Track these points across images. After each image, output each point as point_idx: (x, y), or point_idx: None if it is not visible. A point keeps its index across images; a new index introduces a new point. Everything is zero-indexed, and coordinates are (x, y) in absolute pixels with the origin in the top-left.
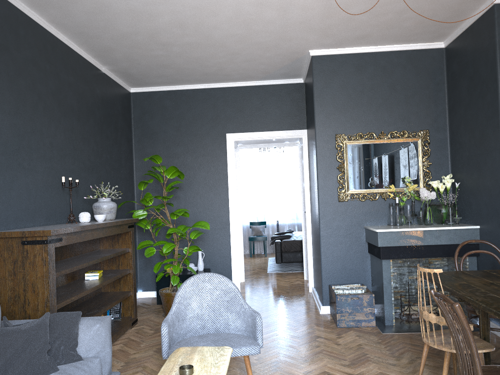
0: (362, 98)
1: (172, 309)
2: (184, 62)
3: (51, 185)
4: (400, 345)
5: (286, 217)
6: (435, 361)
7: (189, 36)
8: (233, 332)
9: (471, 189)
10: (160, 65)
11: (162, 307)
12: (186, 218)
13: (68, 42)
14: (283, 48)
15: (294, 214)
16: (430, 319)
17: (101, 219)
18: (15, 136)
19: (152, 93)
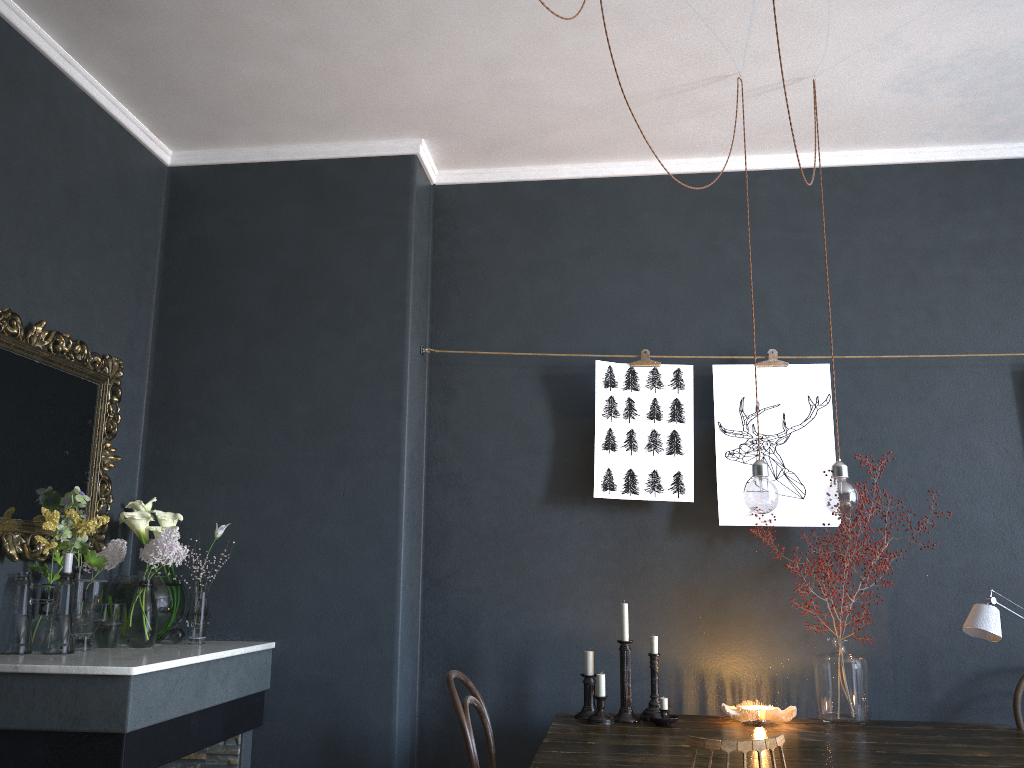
0: (4, 184)
1: None
2: None
3: None
4: None
5: None
6: None
7: None
8: None
9: (248, 544)
10: None
11: None
12: None
13: None
14: None
15: None
16: None
17: None
18: None
19: None
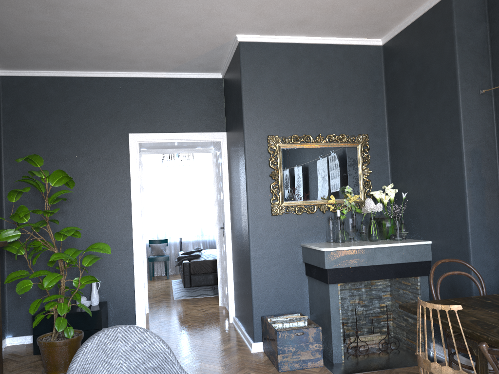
0: (297, 95)
1: None
2: (76, 36)
3: None
4: None
5: (190, 233)
6: None
7: None
8: None
9: (419, 200)
10: (42, 38)
11: (41, 358)
12: (76, 238)
13: None
14: (207, 27)
15: (199, 230)
16: (444, 373)
17: None
18: None
19: (29, 79)
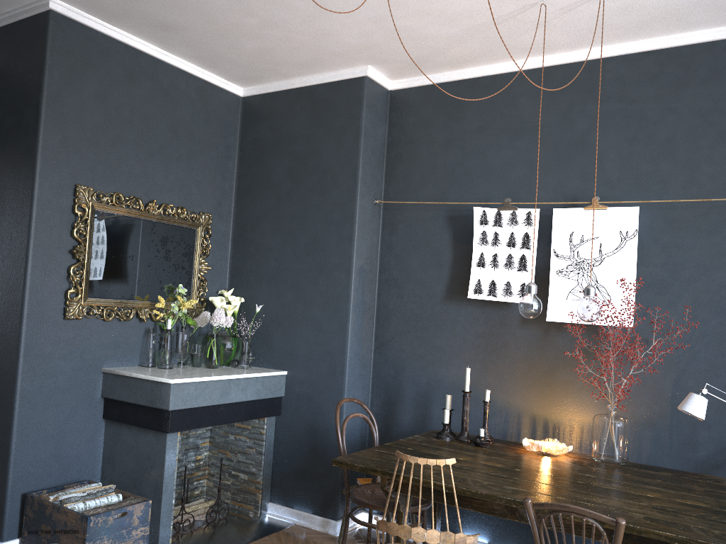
0: (129, 131)
1: None
2: None
3: None
4: None
5: None
6: None
7: None
8: None
9: (276, 316)
10: None
11: None
12: None
13: None
14: None
15: None
16: (429, 538)
17: None
18: None
19: None
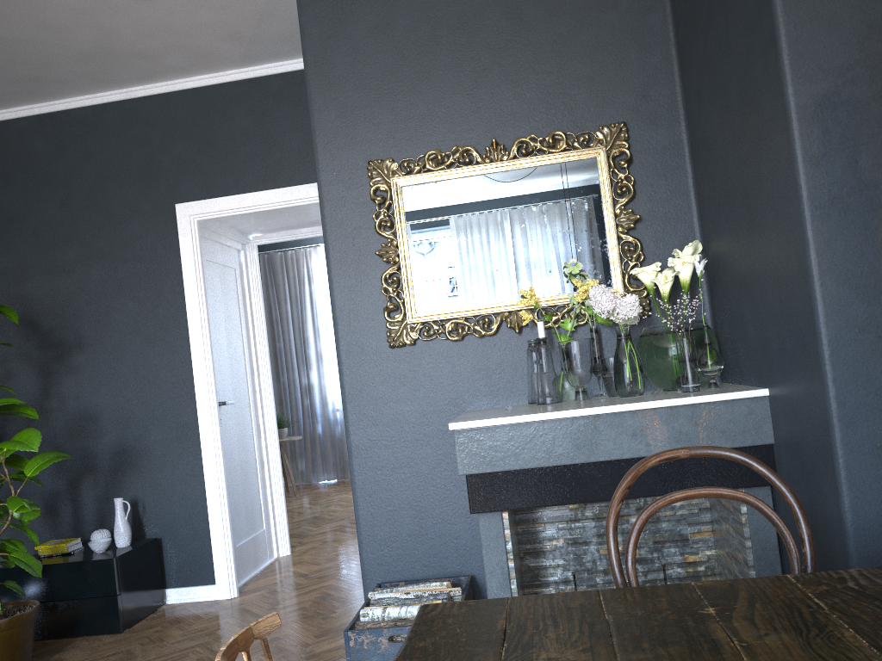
0: (435, 54)
1: None
2: None
3: None
4: None
5: None
6: None
7: None
8: None
9: (741, 275)
10: None
11: None
12: (99, 418)
13: None
14: None
15: None
16: None
17: None
18: None
19: (2, 126)
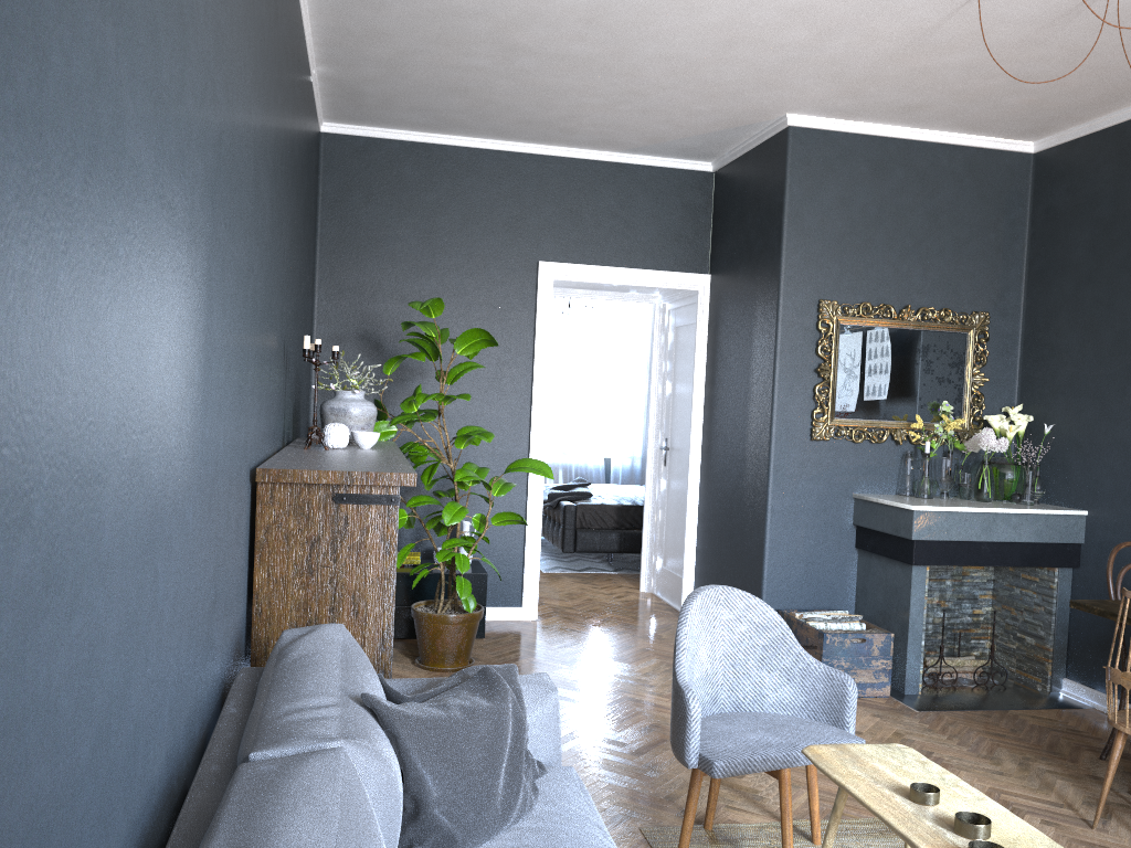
0: (876, 231)
1: (681, 662)
2: (510, 90)
3: (279, 353)
4: (971, 735)
5: None
6: (1061, 765)
7: (584, 42)
8: (771, 711)
9: (1073, 439)
10: (449, 87)
11: None
12: (431, 444)
13: (303, 4)
14: (745, 100)
15: (559, 444)
16: None
17: (370, 444)
18: (271, 233)
19: (372, 143)
